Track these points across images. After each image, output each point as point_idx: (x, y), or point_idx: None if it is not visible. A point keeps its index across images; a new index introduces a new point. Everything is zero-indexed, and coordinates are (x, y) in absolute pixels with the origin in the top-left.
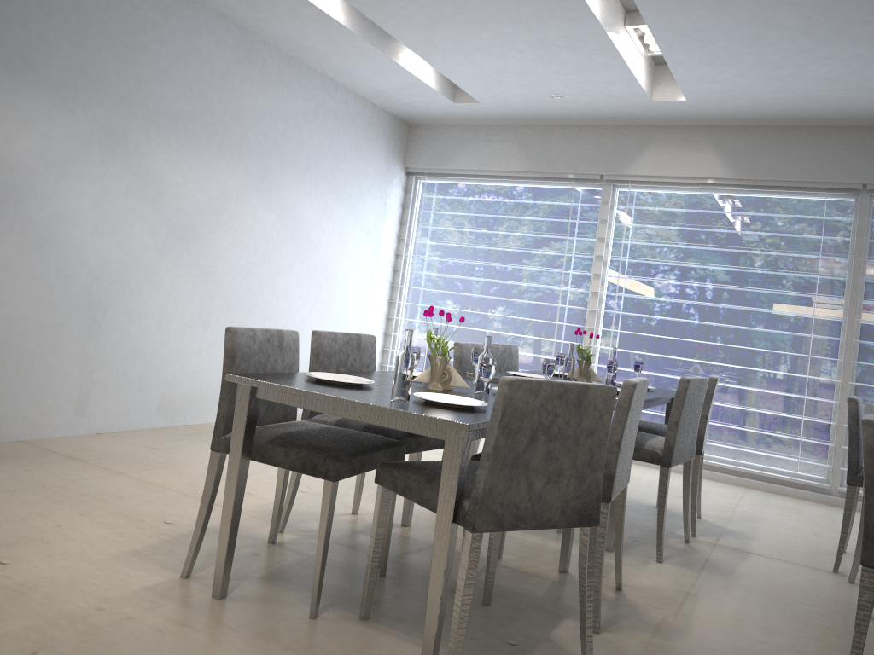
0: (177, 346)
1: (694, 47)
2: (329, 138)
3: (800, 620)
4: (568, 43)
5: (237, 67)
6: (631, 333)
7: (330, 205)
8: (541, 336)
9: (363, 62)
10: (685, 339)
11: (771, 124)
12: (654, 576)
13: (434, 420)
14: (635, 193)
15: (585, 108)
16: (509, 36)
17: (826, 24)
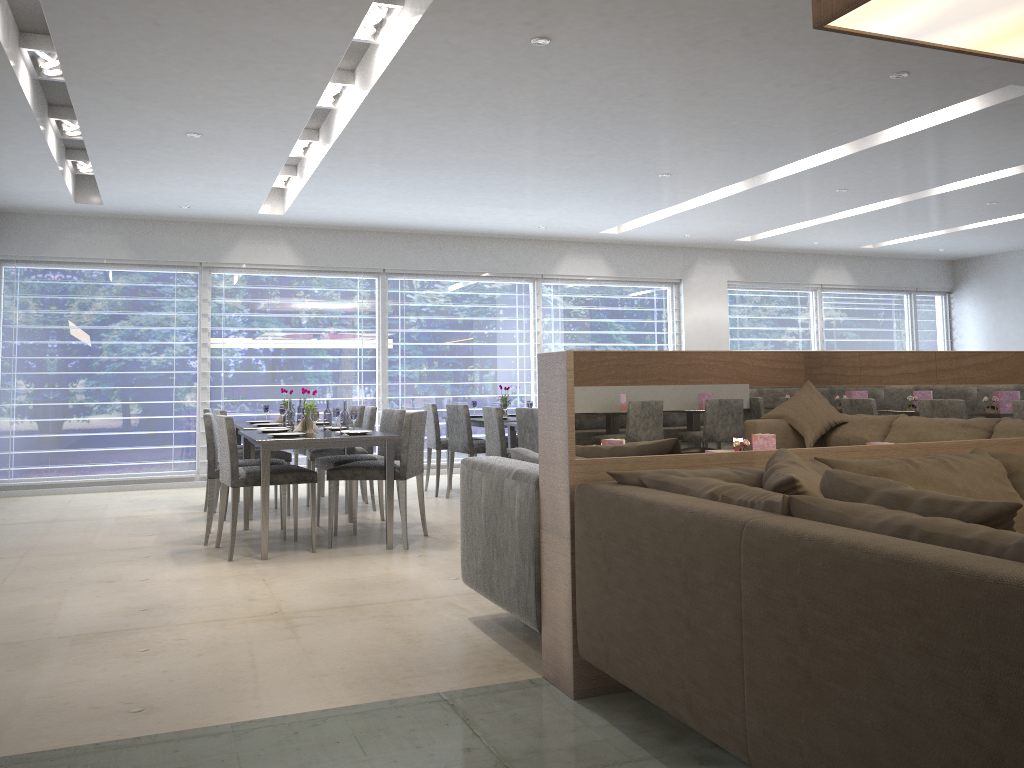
0: None
1: (320, 196)
2: None
3: (453, 510)
4: (238, 187)
5: None
6: (236, 387)
7: None
8: (157, 400)
9: (27, 177)
10: (278, 384)
11: (326, 228)
12: (384, 514)
13: (383, 437)
14: (226, 276)
15: (198, 213)
16: (198, 180)
17: (402, 195)
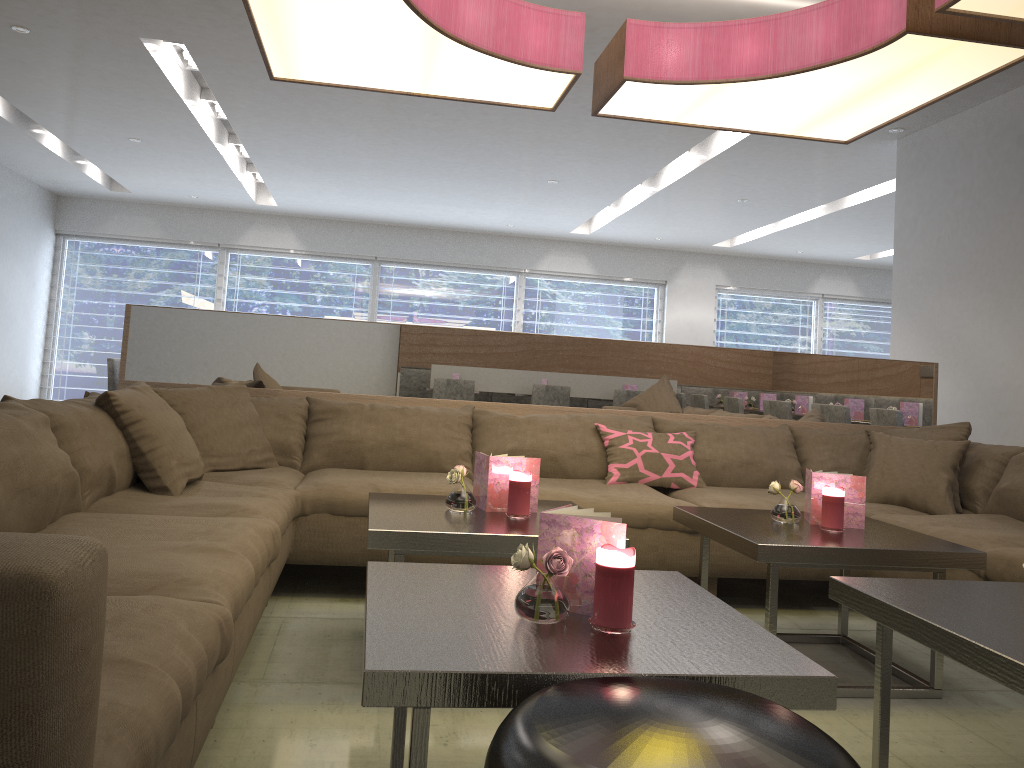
0: None
1: (287, 191)
2: (13, 216)
3: None
4: (215, 181)
5: None
6: None
7: (14, 266)
8: None
9: (55, 169)
10: None
11: (326, 219)
12: None
13: None
14: (242, 256)
15: (210, 202)
16: (179, 175)
17: (352, 192)
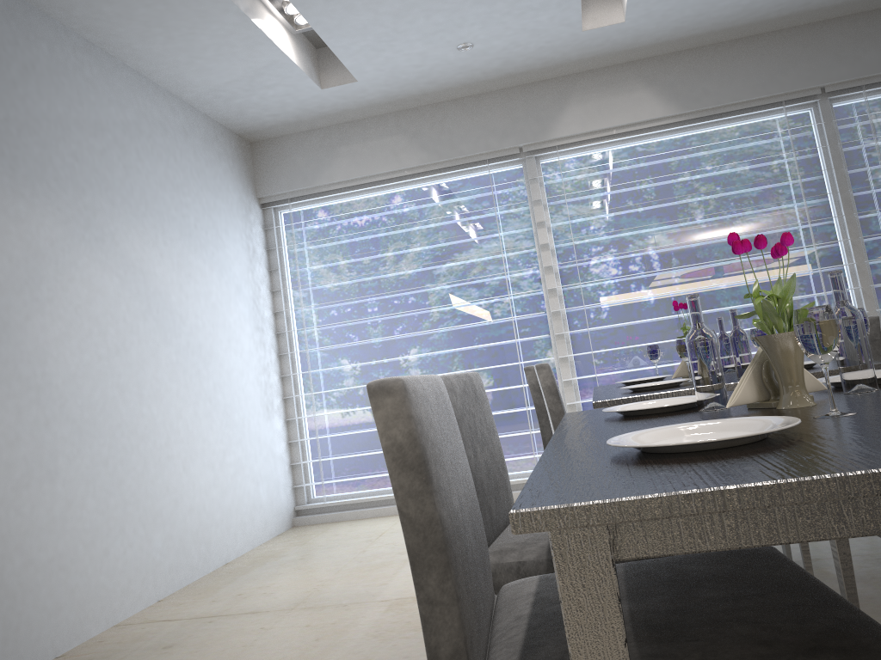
0: (12, 526)
1: None
2: (163, 161)
3: None
4: None
5: (12, 51)
6: (608, 328)
7: (186, 255)
8: (497, 363)
9: (202, 33)
10: (675, 315)
11: (703, 44)
12: None
13: None
14: (563, 161)
15: (493, 63)
16: None
17: None
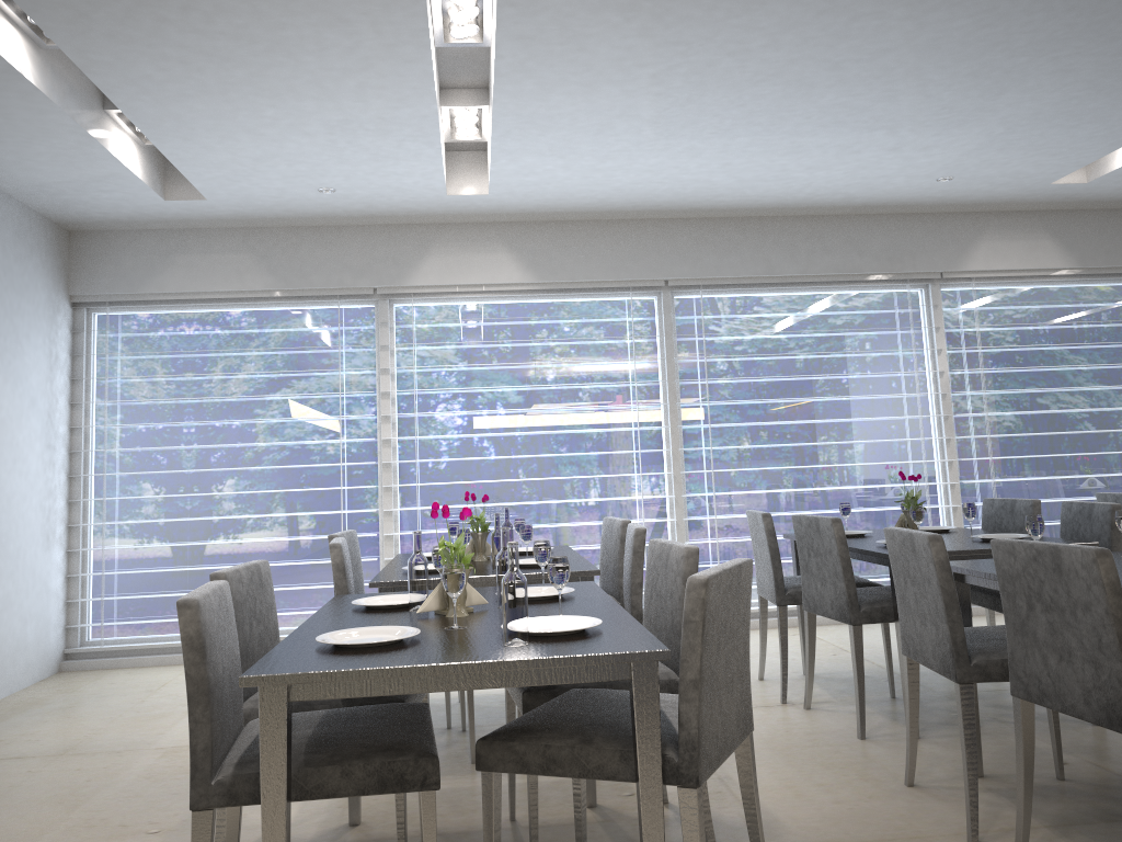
0: None
1: (532, 135)
2: None
3: (828, 765)
4: (381, 127)
5: None
6: (438, 484)
7: None
8: (319, 509)
9: (40, 143)
10: (504, 479)
11: (566, 219)
12: None
13: (622, 657)
14: (417, 308)
15: (356, 205)
16: (305, 114)
17: (679, 116)
